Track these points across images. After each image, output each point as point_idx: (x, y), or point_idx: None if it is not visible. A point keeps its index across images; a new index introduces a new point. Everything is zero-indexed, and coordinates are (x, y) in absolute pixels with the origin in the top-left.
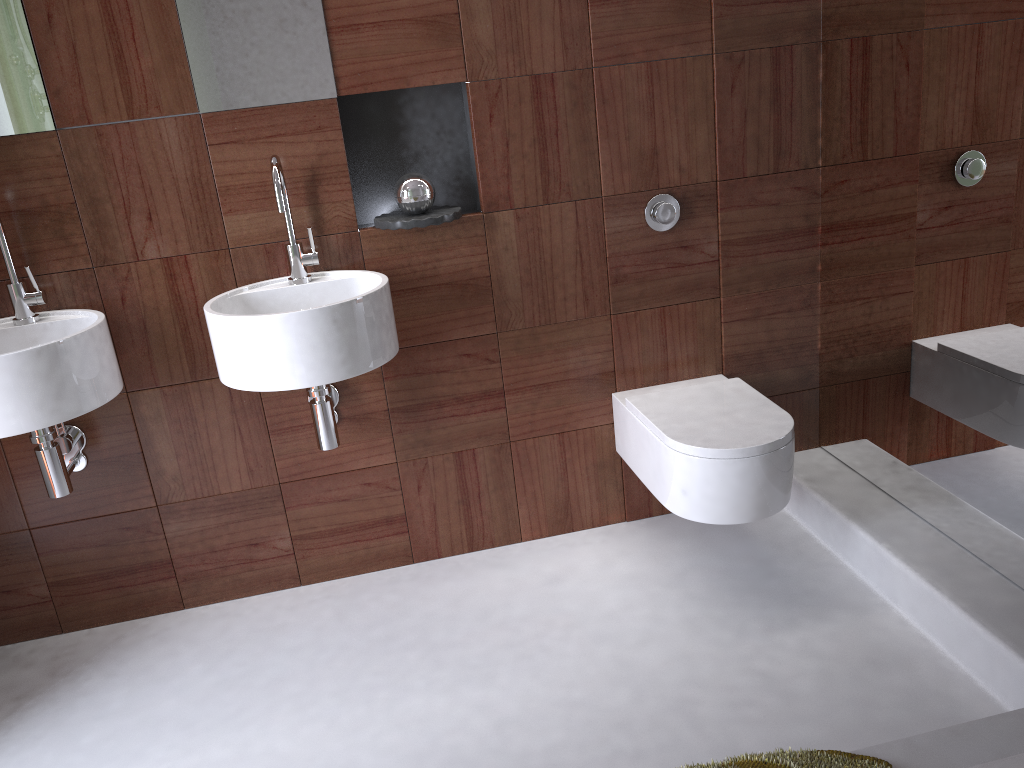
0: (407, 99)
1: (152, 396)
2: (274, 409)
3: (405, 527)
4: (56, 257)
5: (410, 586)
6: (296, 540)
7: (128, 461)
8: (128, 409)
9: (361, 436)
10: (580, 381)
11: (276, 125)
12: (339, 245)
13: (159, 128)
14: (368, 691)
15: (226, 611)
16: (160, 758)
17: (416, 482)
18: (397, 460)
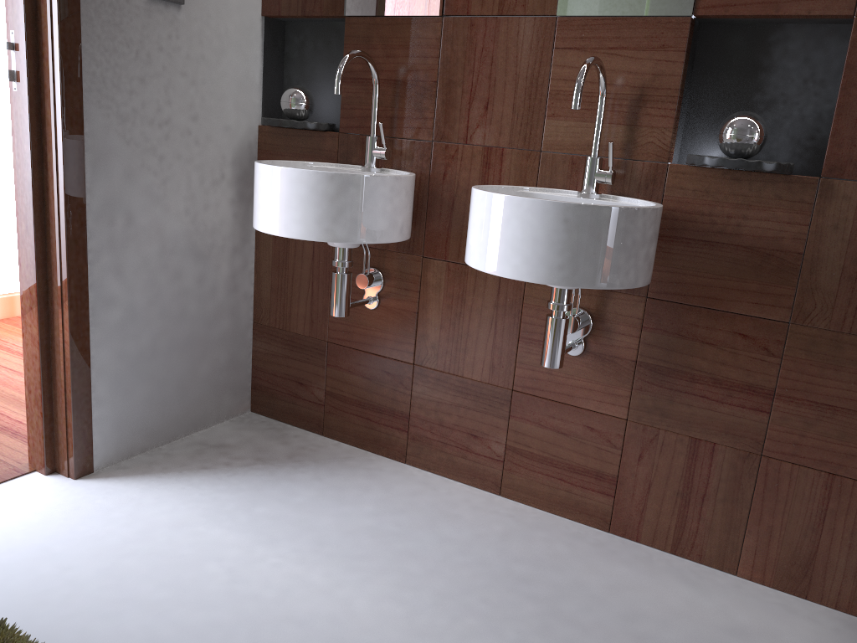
0: (781, 37)
1: (439, 267)
2: (530, 317)
3: (612, 490)
4: (410, 125)
5: (586, 549)
6: (509, 450)
7: (405, 316)
8: (418, 271)
9: (600, 377)
10: None
11: (621, 37)
12: (642, 173)
13: (519, 26)
14: (463, 610)
15: (429, 481)
16: (281, 553)
17: (639, 450)
18: (627, 418)
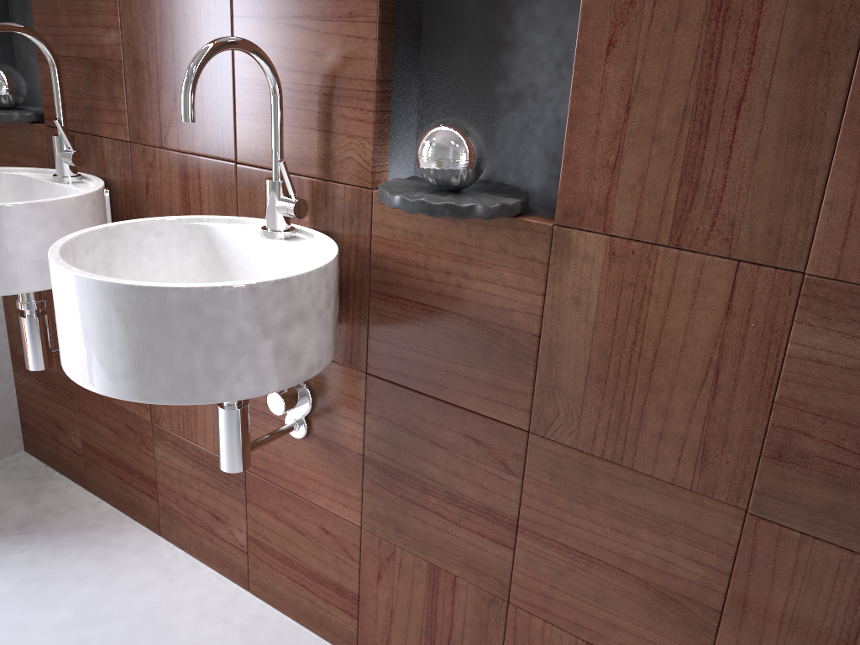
0: None
1: None
2: None
3: (355, 611)
4: (106, 120)
5: None
6: (251, 541)
7: None
8: None
9: (328, 469)
10: (648, 588)
11: (303, 1)
12: (346, 202)
13: None
14: None
15: (172, 567)
16: None
17: (377, 567)
18: (361, 525)
